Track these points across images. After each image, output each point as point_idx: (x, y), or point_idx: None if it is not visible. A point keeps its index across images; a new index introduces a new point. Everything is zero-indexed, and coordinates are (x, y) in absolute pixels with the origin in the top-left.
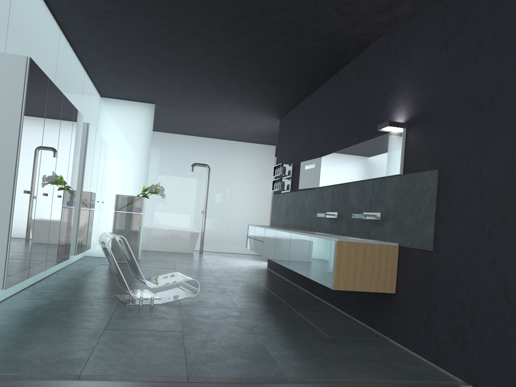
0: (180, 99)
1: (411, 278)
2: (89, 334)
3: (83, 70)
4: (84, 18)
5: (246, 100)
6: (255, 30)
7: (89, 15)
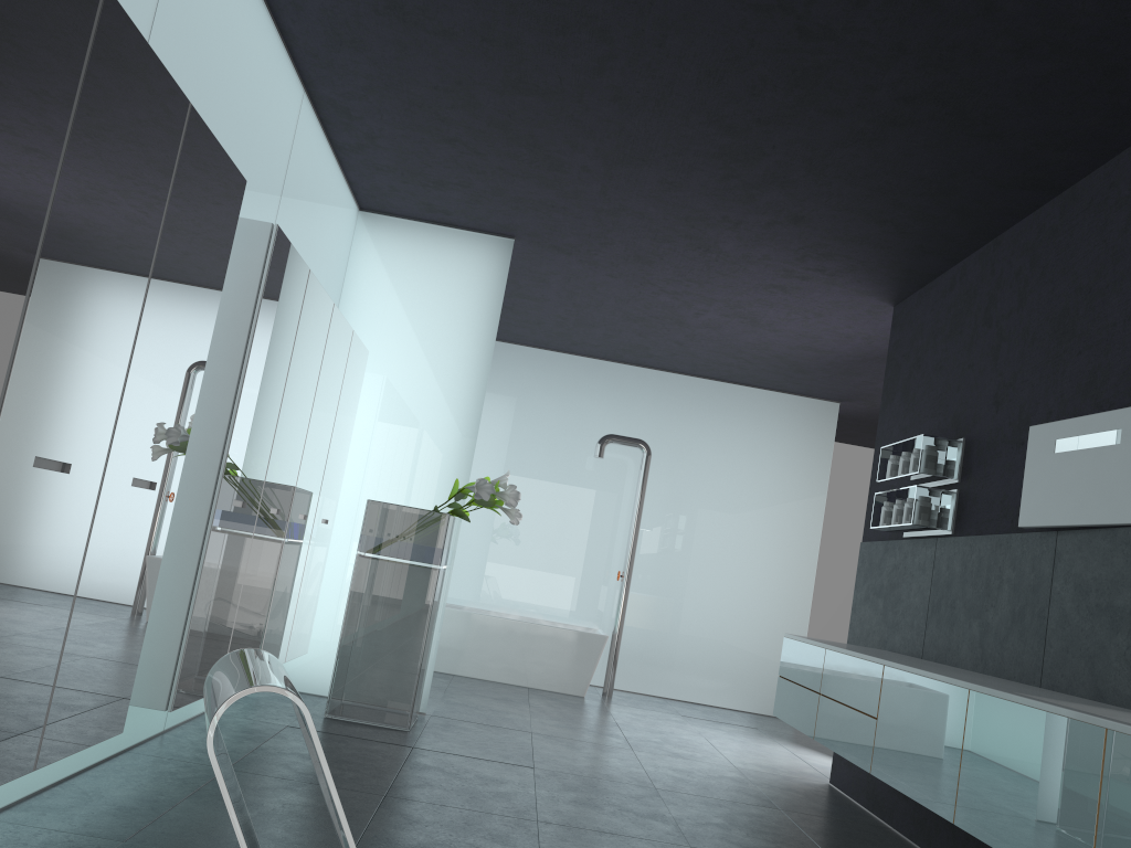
0: (593, 219)
1: None
2: None
3: (298, 87)
4: None
5: (812, 219)
6: None
7: None
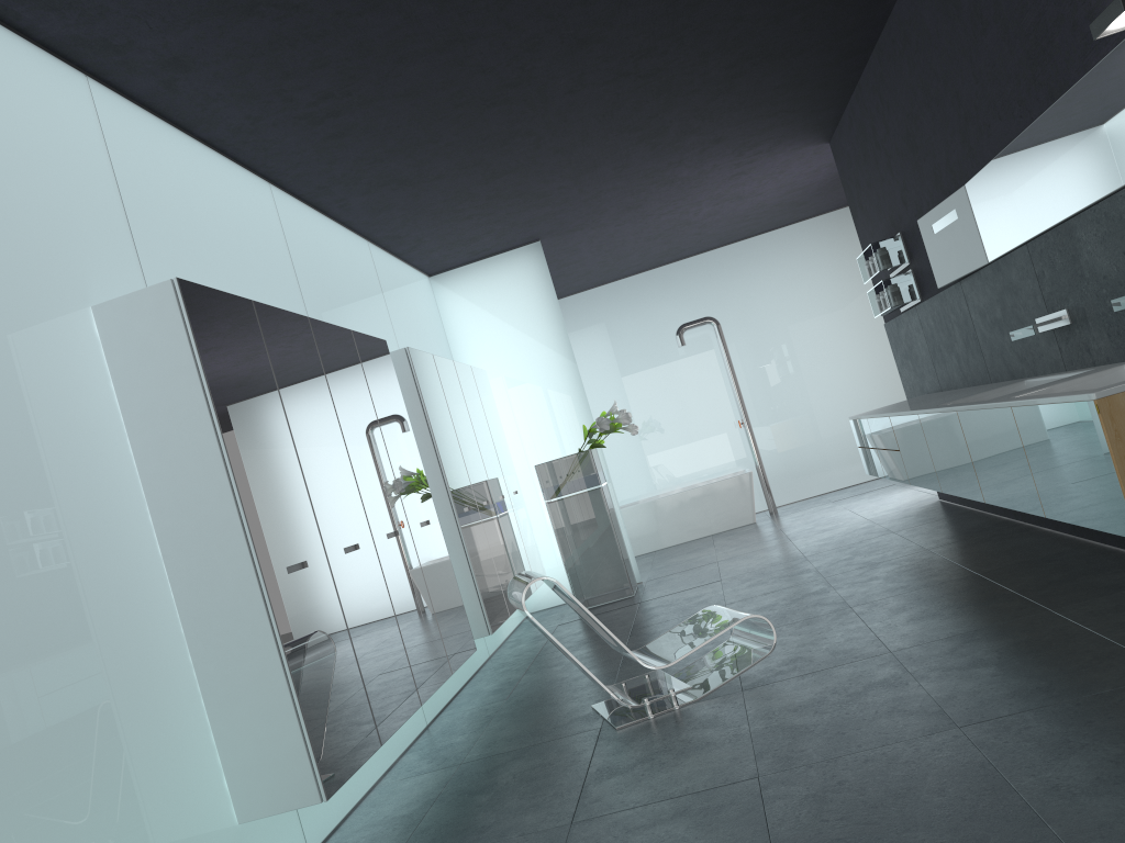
0: (584, 205)
1: None
2: None
3: (364, 242)
4: (295, 136)
5: (727, 135)
6: None
7: (299, 123)
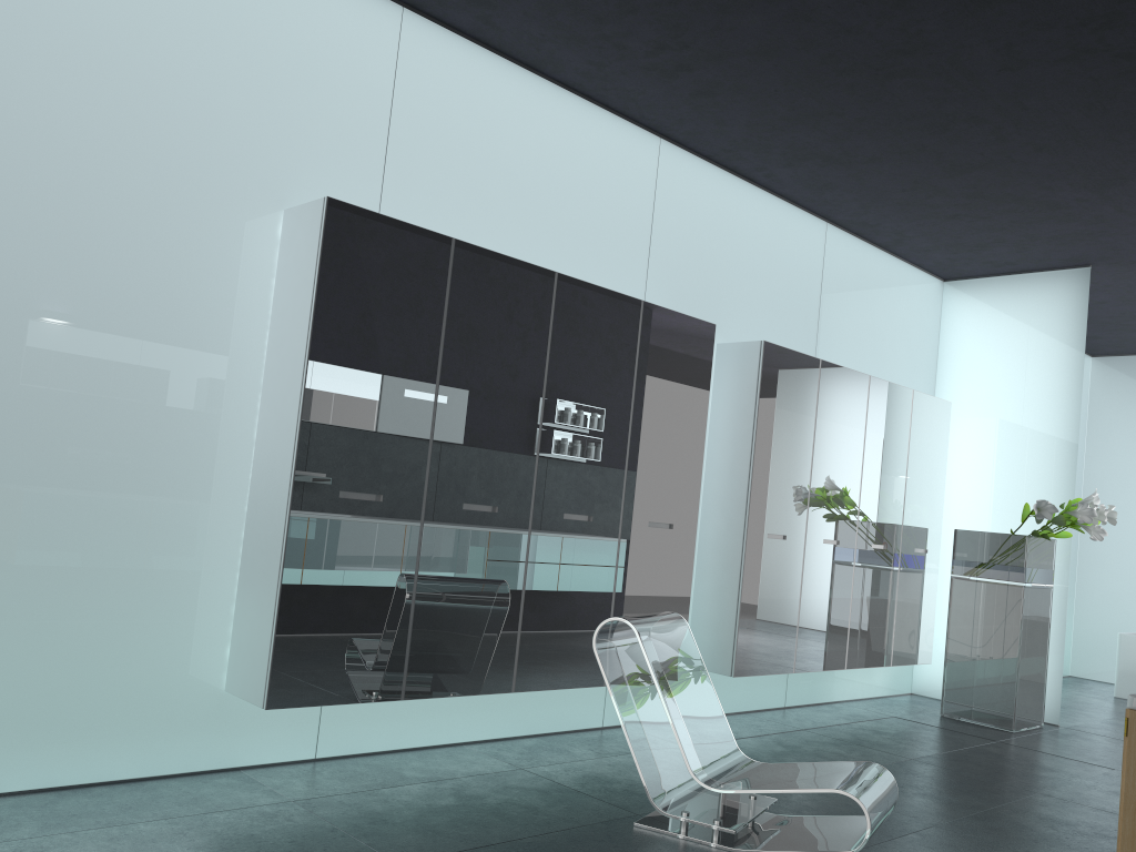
0: None
1: None
2: None
3: (818, 222)
4: (656, 88)
5: None
6: None
7: (651, 75)
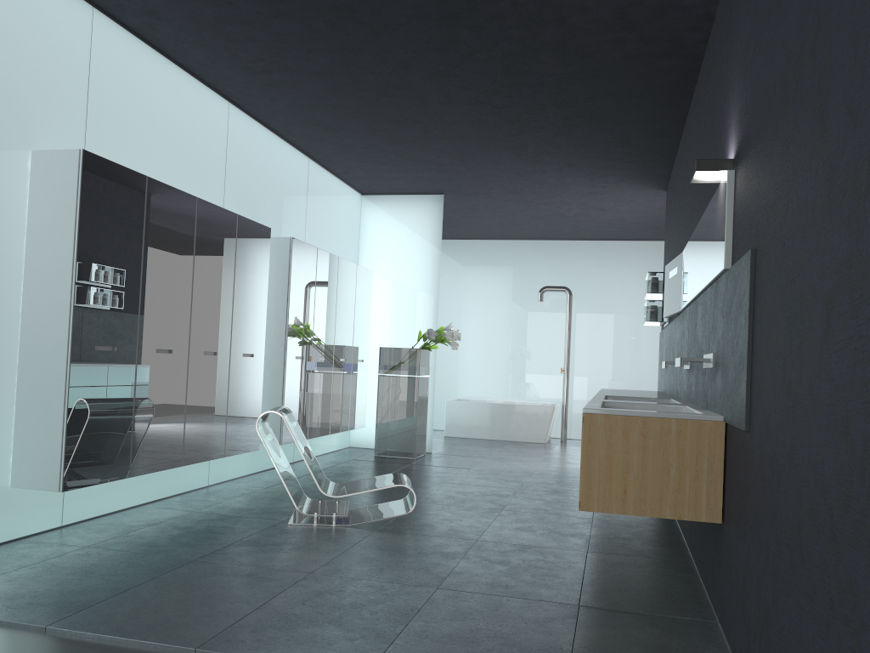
0: (474, 180)
1: (734, 492)
2: (160, 566)
3: (305, 158)
4: (243, 78)
5: (577, 164)
6: (486, 36)
7: (244, 71)
